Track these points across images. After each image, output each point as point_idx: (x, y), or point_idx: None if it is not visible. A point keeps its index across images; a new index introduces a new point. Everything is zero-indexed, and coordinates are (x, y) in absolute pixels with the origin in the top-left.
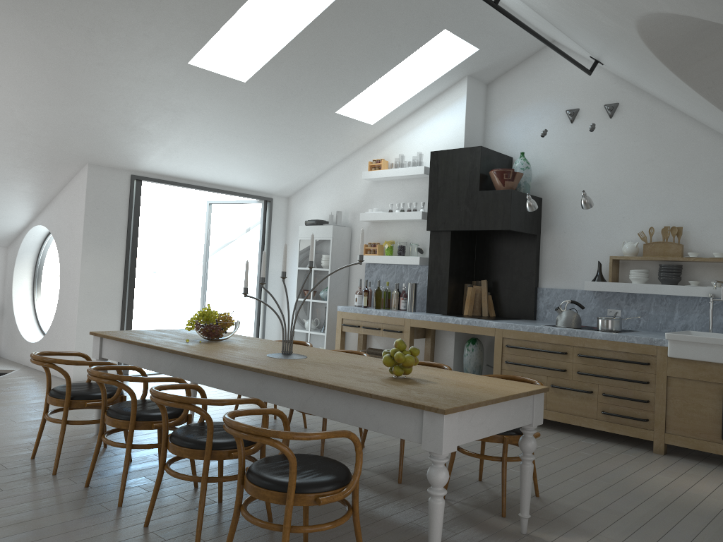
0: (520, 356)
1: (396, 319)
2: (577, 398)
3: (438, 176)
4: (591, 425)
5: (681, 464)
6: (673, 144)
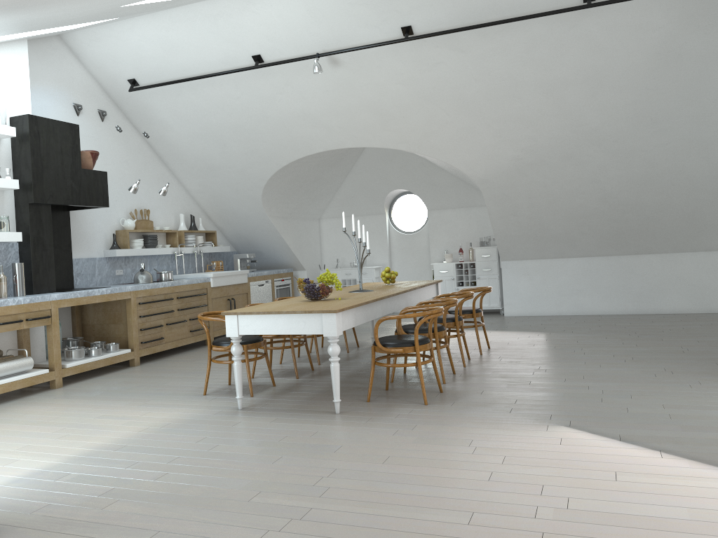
0: (147, 309)
1: (41, 304)
2: (179, 327)
3: (40, 144)
4: (187, 342)
5: None
6: (136, 152)
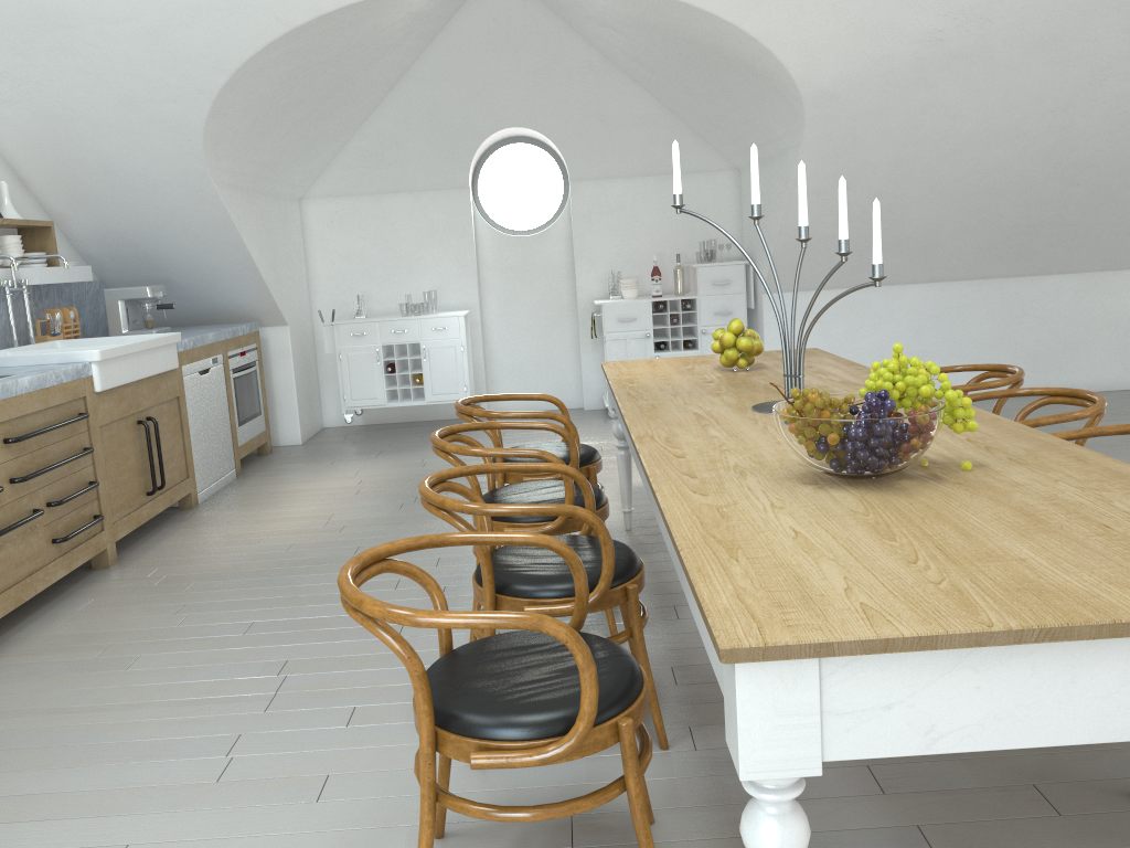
0: None
1: None
2: (19, 539)
3: None
4: (48, 579)
5: (171, 548)
6: None
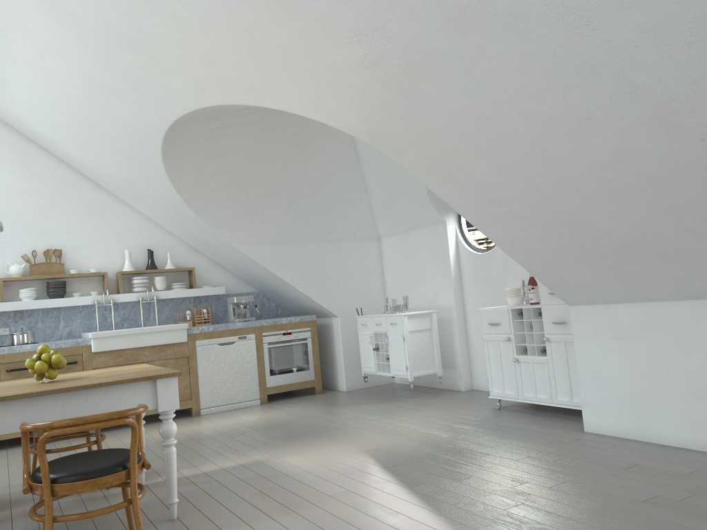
0: None
1: None
2: None
3: None
4: None
5: (118, 432)
6: (45, 179)
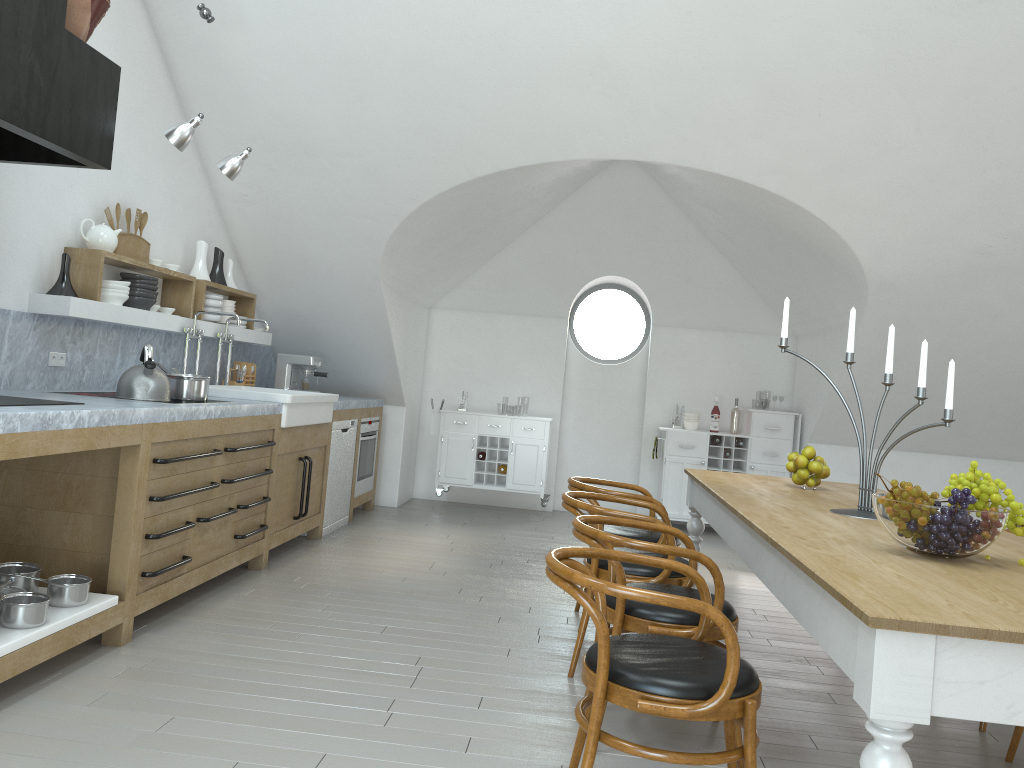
0: (167, 479)
1: None
2: (217, 528)
3: None
4: (226, 566)
5: (307, 564)
6: (136, 65)
